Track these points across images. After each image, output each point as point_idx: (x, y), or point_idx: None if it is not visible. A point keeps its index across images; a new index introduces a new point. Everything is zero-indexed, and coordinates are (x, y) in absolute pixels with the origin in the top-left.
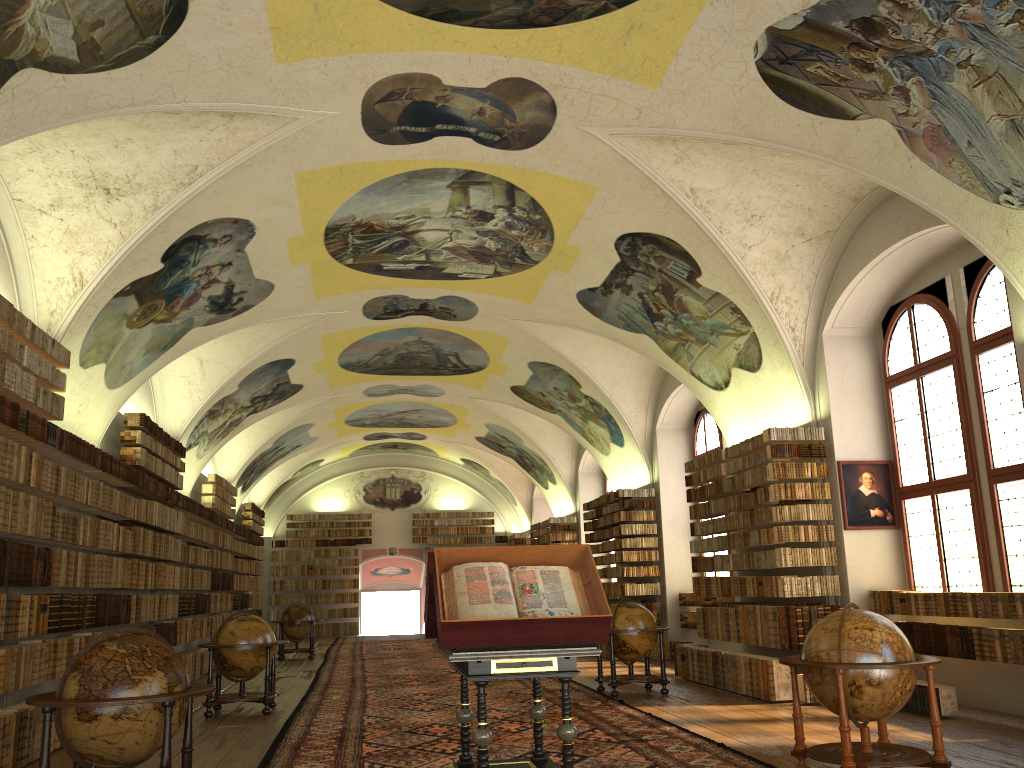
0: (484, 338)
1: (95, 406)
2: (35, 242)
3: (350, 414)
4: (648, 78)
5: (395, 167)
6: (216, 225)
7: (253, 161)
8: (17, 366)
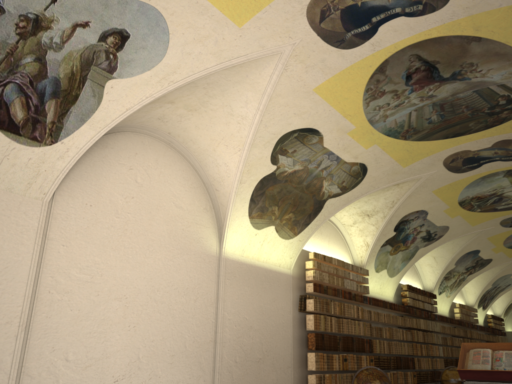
0: None
1: (386, 284)
2: (351, 235)
3: None
4: None
5: (473, 177)
6: (410, 215)
7: (412, 193)
8: (348, 279)
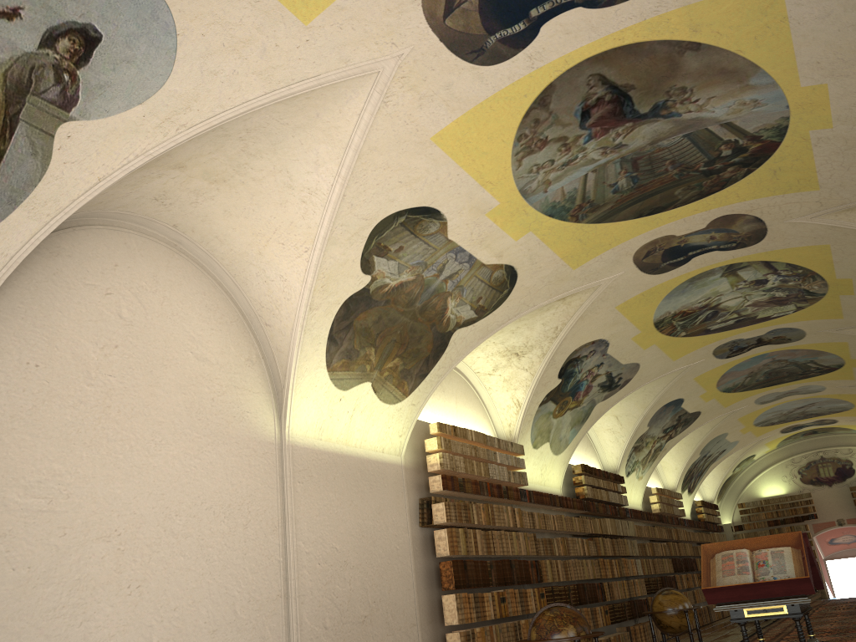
0: (825, 346)
1: (550, 467)
2: (491, 390)
3: (755, 419)
4: (809, 187)
5: (677, 280)
6: (582, 348)
7: (586, 312)
8: (494, 464)
